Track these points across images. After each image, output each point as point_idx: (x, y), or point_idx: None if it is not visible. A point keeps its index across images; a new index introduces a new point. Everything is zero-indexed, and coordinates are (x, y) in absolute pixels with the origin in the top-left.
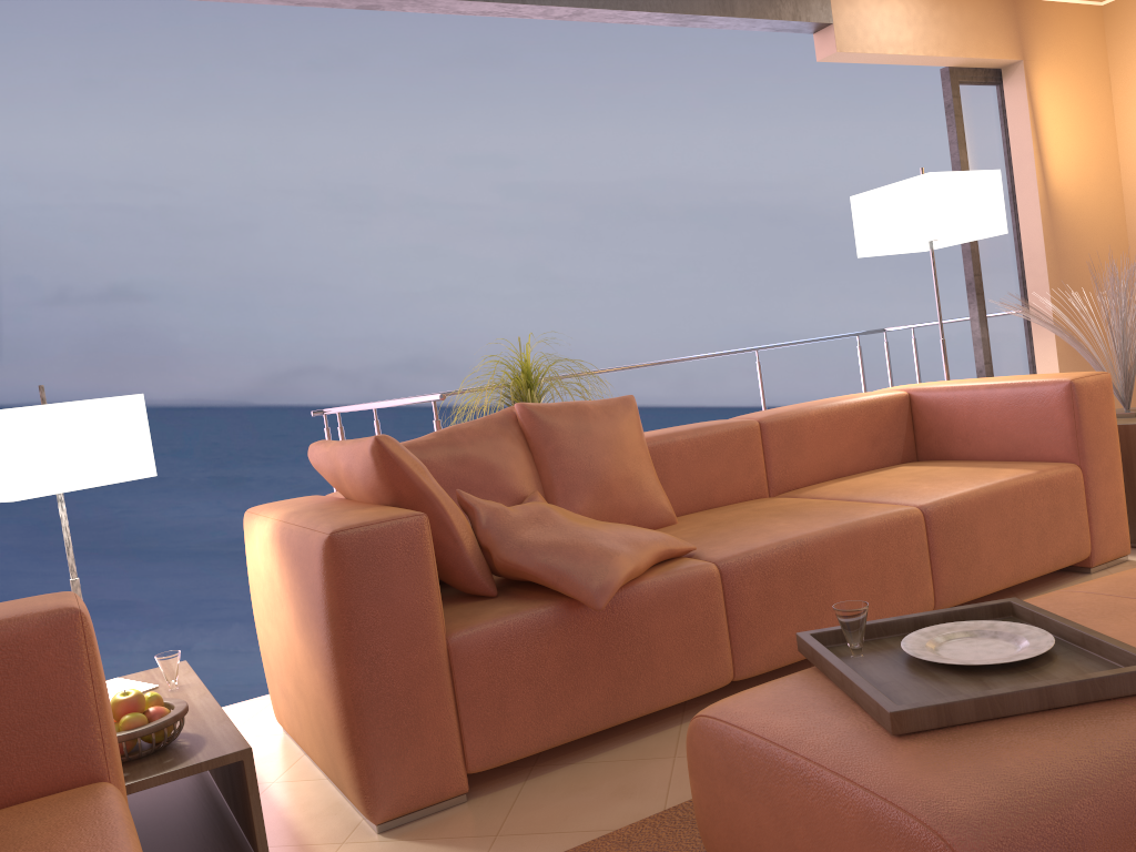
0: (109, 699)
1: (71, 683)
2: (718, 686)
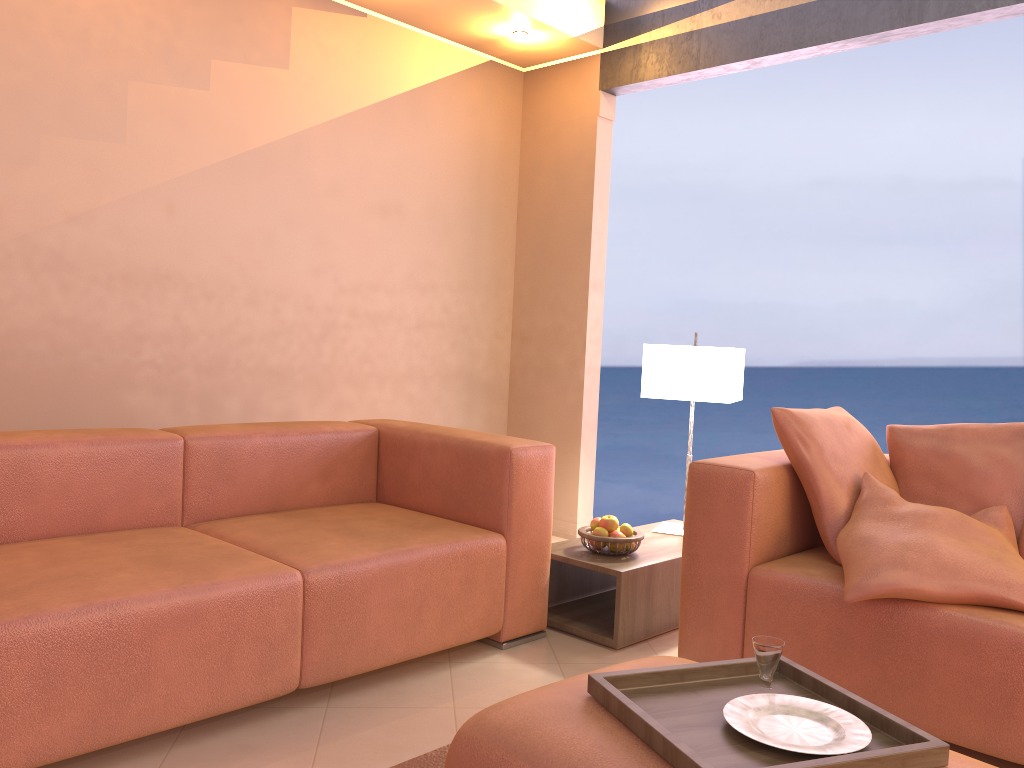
0: (527, 500)
1: (499, 482)
2: (1006, 757)
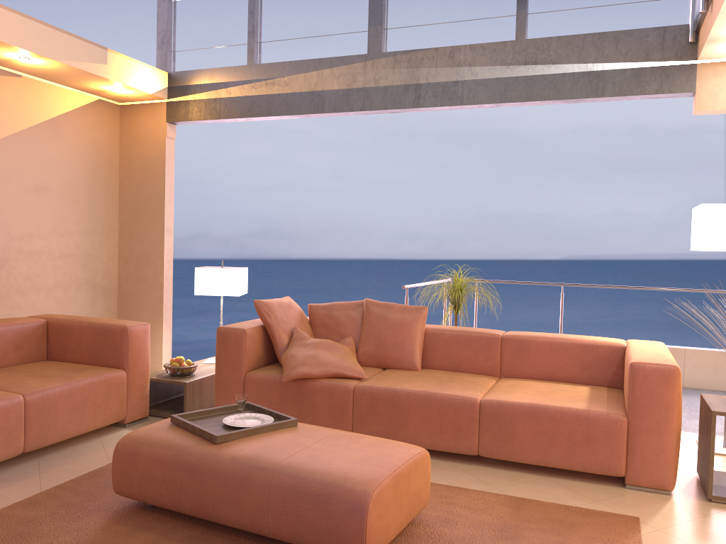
0: (136, 352)
1: (121, 344)
2: None
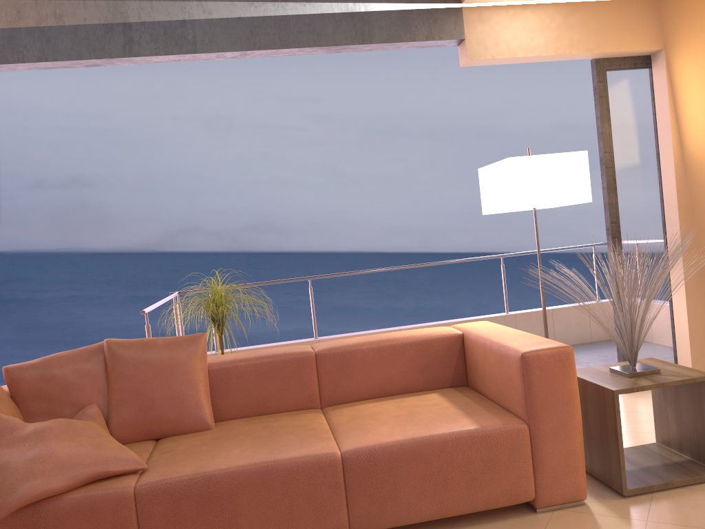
0: None
1: None
2: None
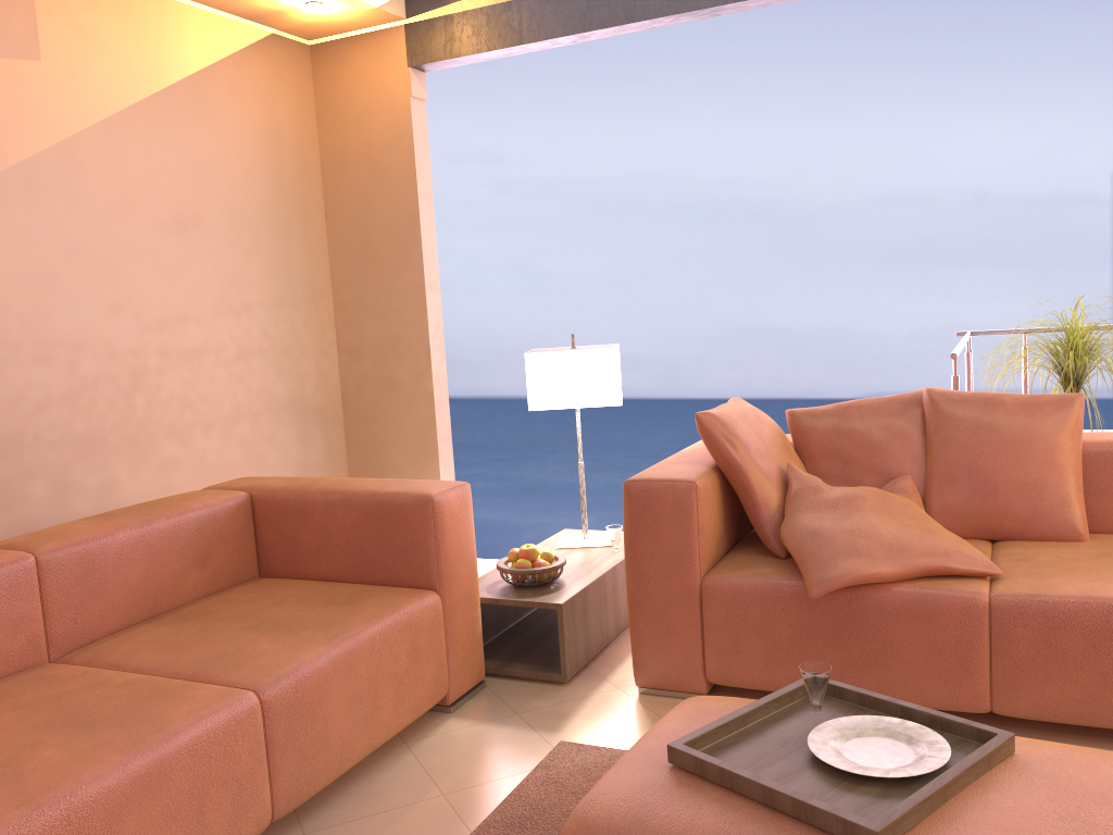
0: (455, 548)
1: (423, 535)
2: (966, 709)
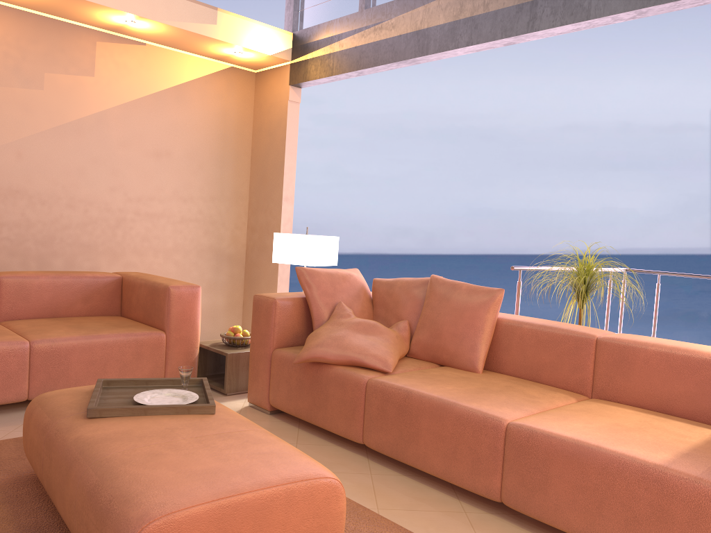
0: (179, 314)
1: (163, 304)
2: (353, 439)
